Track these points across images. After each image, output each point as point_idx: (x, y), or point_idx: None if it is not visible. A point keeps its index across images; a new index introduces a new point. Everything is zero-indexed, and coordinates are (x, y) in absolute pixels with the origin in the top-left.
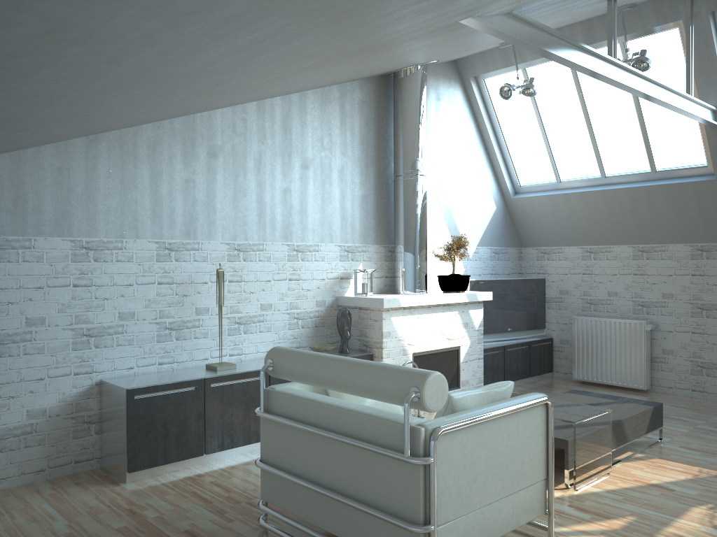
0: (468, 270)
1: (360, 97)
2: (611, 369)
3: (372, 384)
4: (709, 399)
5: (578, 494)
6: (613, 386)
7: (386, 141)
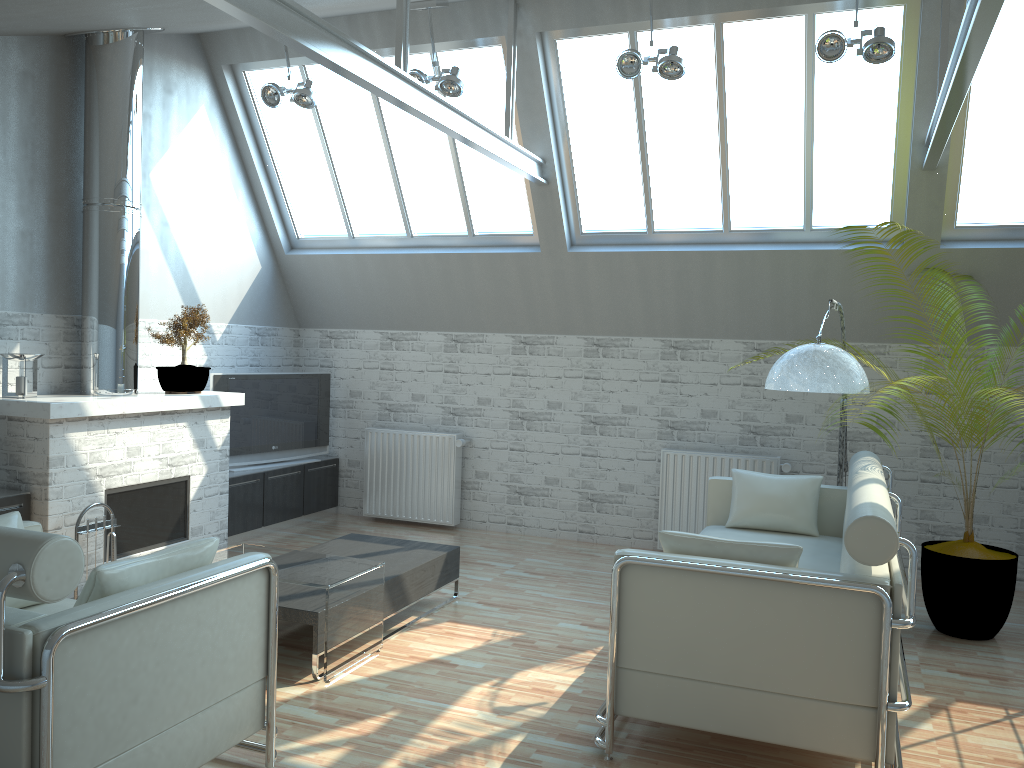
0: (213, 358)
1: (22, 66)
2: (413, 500)
3: None
4: (527, 534)
5: (328, 688)
6: (415, 522)
7: (71, 145)
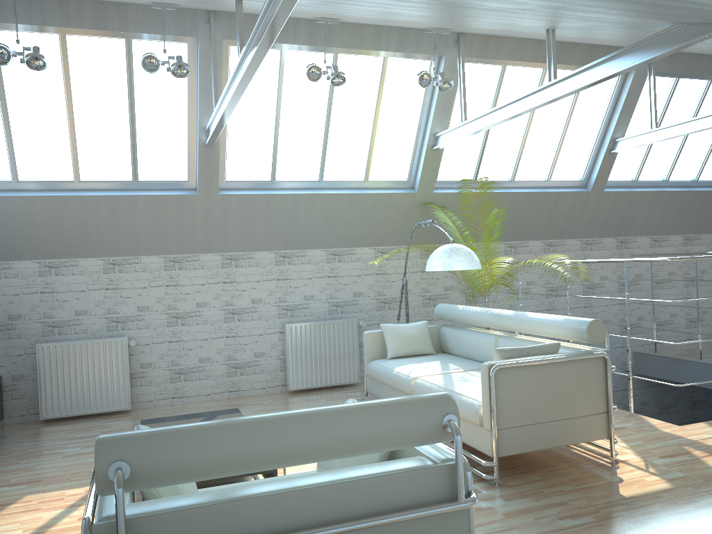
0: None
1: None
2: (91, 396)
3: (380, 432)
4: (188, 402)
5: None
6: (88, 415)
7: None
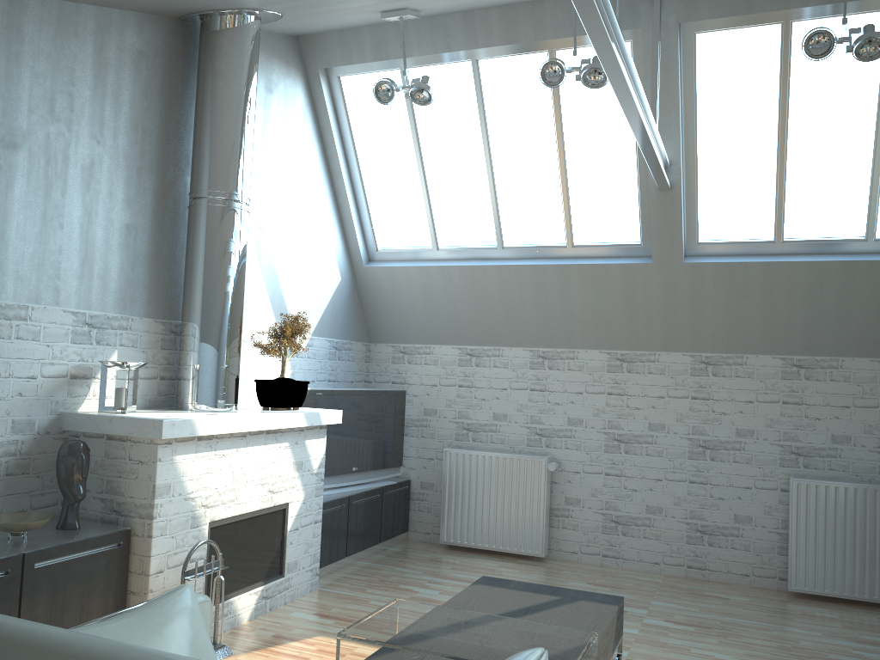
0: (296, 372)
1: (138, 44)
2: (497, 527)
3: None
4: (625, 568)
5: None
6: (496, 551)
7: (179, 135)
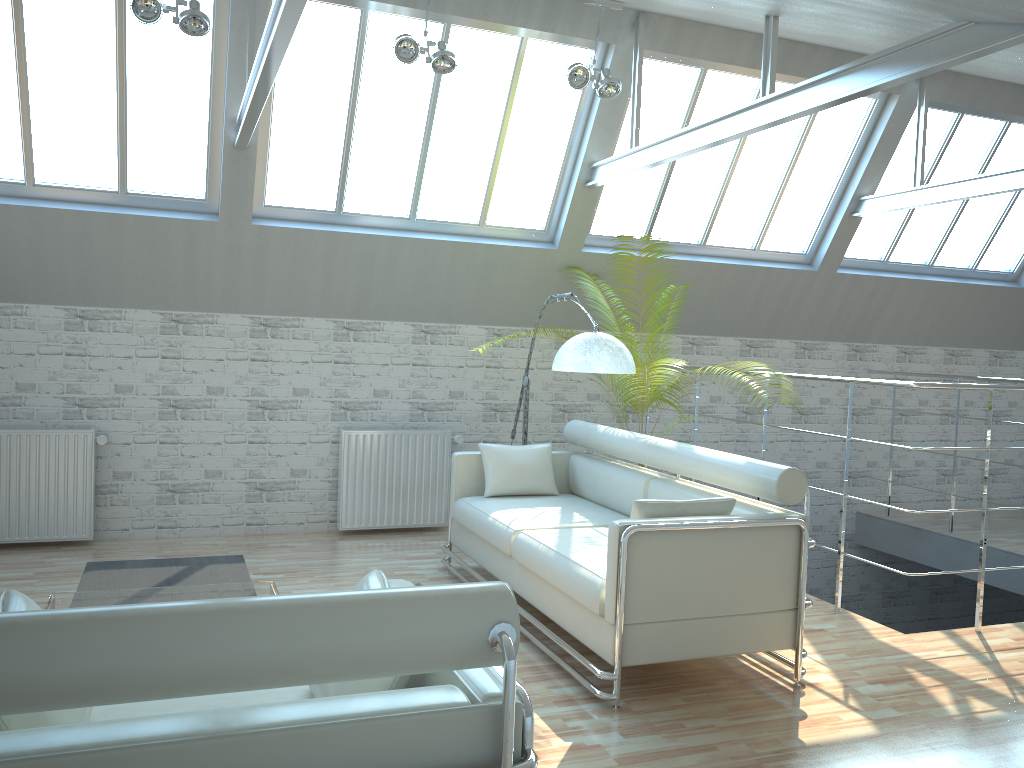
0: None
1: None
2: (31, 516)
3: (378, 646)
4: (184, 536)
5: None
6: (26, 543)
7: None
